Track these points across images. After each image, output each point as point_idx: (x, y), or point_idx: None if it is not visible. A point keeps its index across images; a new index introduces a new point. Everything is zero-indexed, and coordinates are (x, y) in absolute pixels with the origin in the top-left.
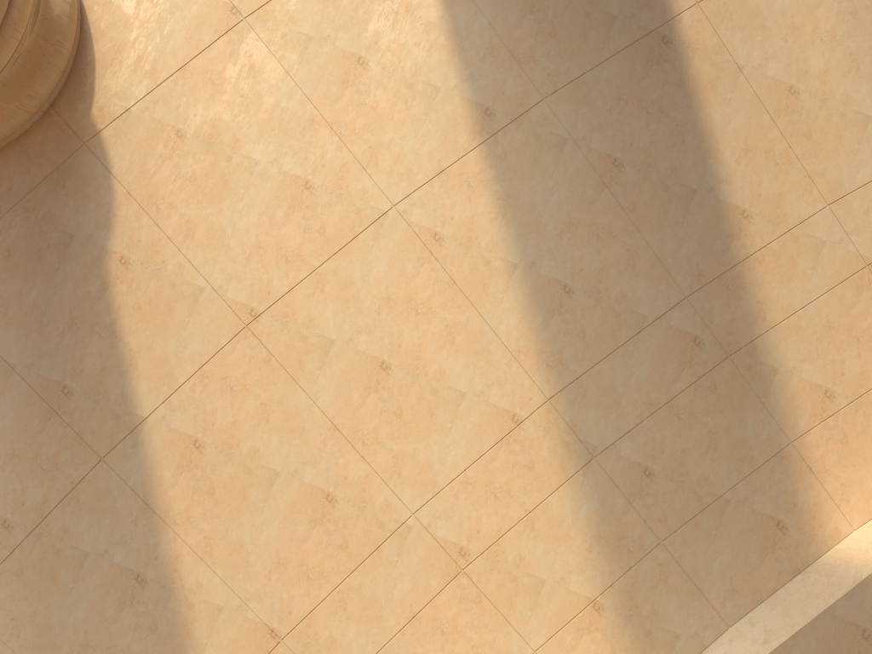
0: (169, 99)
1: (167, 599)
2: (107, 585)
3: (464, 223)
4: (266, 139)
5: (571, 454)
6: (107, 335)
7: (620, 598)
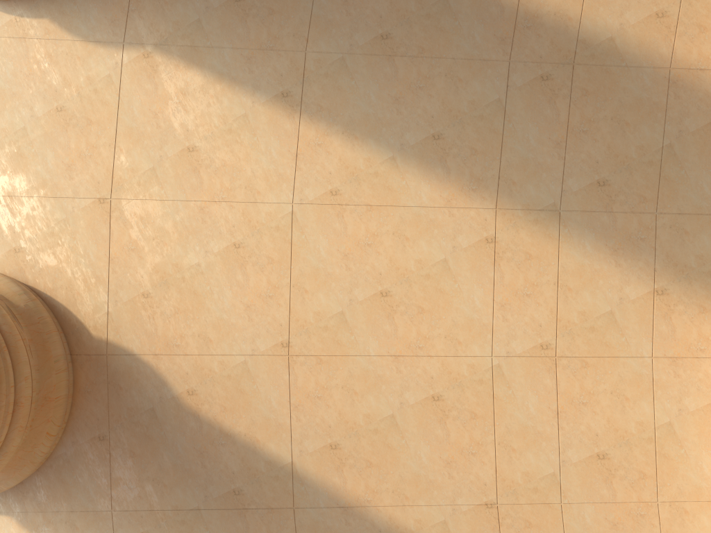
0: (121, 283)
1: None
2: None
3: (339, 168)
4: (190, 246)
5: (544, 223)
6: (225, 440)
7: (668, 271)
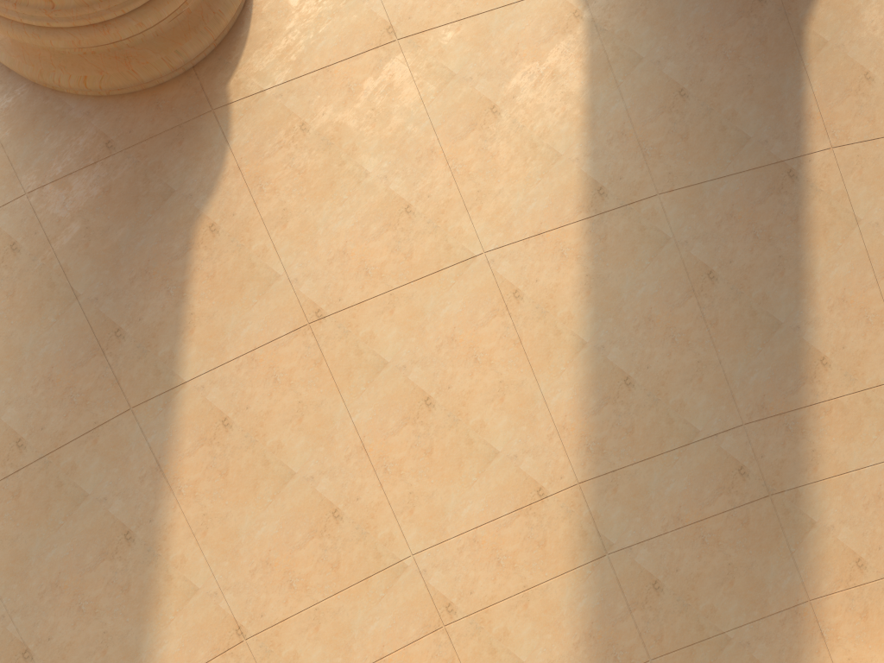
0: (304, 92)
1: (148, 564)
2: (95, 532)
3: (547, 289)
4: (383, 155)
5: (586, 544)
6: (175, 293)
7: None
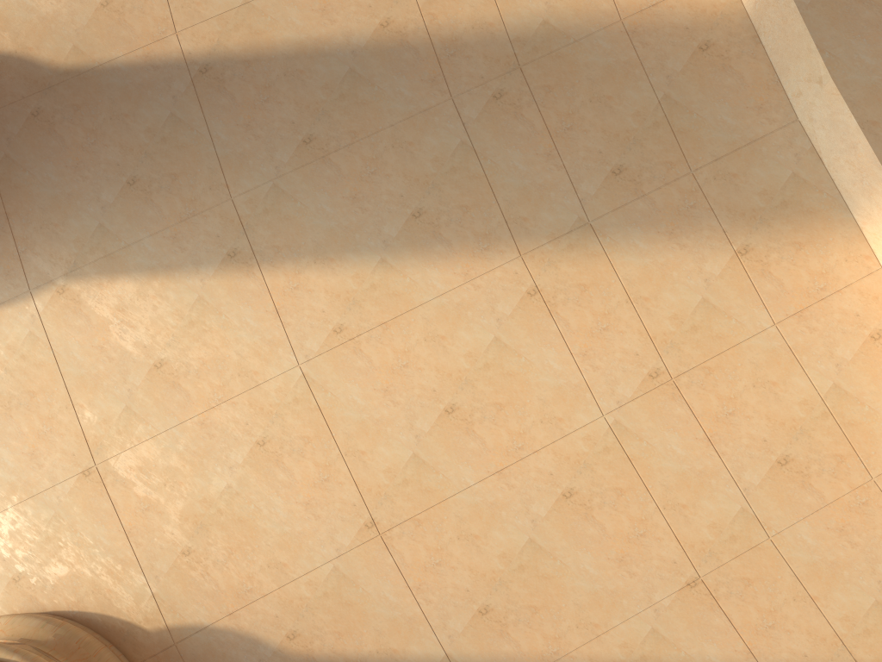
0: (152, 554)
1: None
2: None
3: (331, 300)
4: (209, 471)
5: (580, 243)
6: None
7: (740, 225)
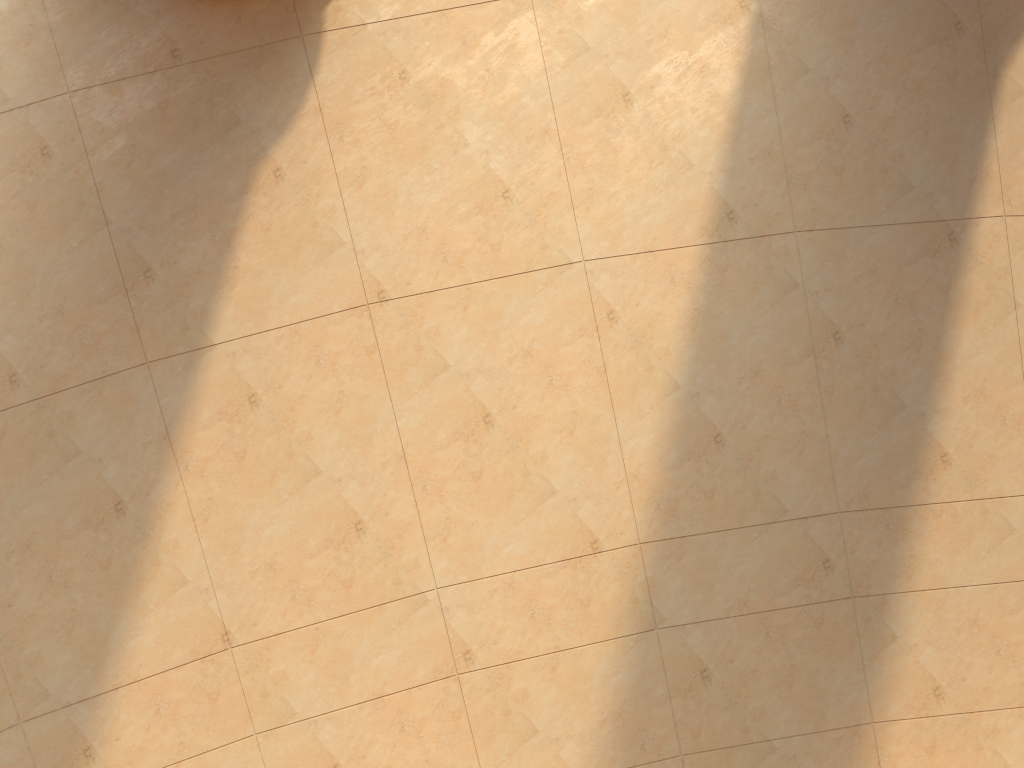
0: (411, 35)
1: (135, 543)
2: (82, 495)
3: (647, 316)
4: (489, 126)
5: (635, 613)
6: (220, 240)
7: None
